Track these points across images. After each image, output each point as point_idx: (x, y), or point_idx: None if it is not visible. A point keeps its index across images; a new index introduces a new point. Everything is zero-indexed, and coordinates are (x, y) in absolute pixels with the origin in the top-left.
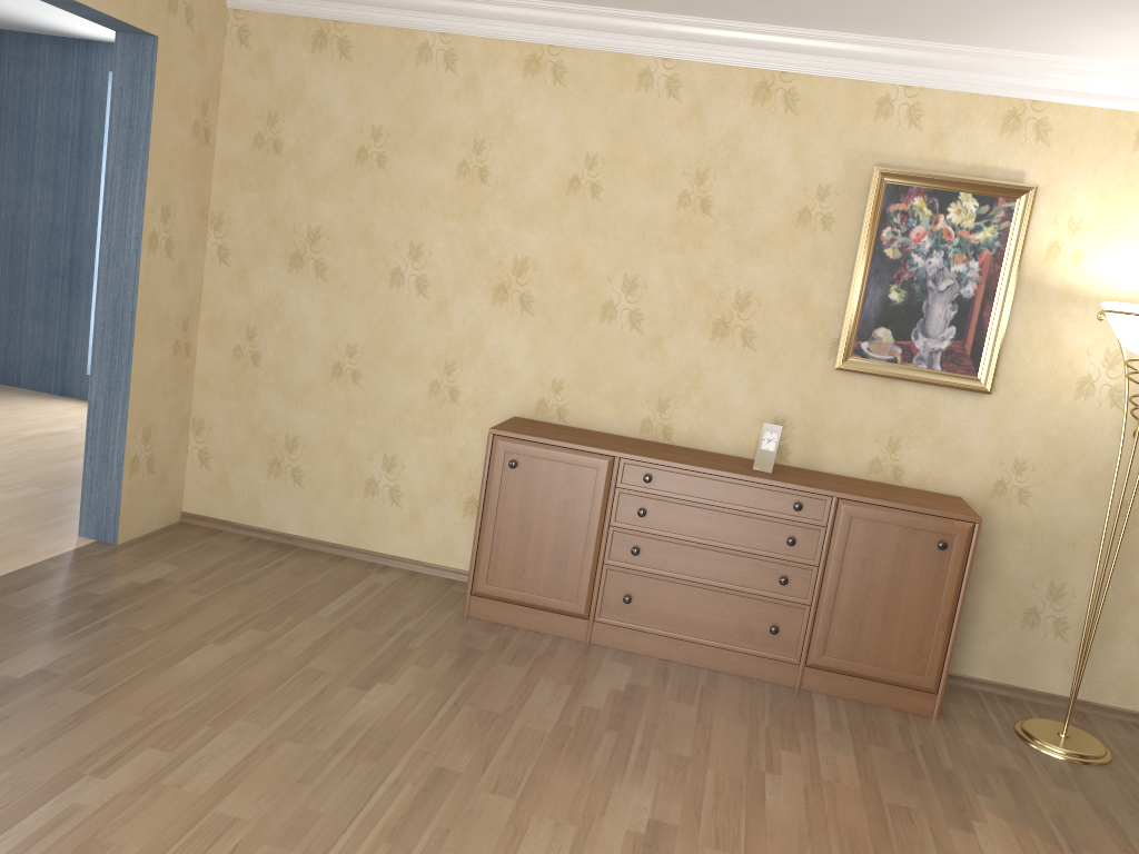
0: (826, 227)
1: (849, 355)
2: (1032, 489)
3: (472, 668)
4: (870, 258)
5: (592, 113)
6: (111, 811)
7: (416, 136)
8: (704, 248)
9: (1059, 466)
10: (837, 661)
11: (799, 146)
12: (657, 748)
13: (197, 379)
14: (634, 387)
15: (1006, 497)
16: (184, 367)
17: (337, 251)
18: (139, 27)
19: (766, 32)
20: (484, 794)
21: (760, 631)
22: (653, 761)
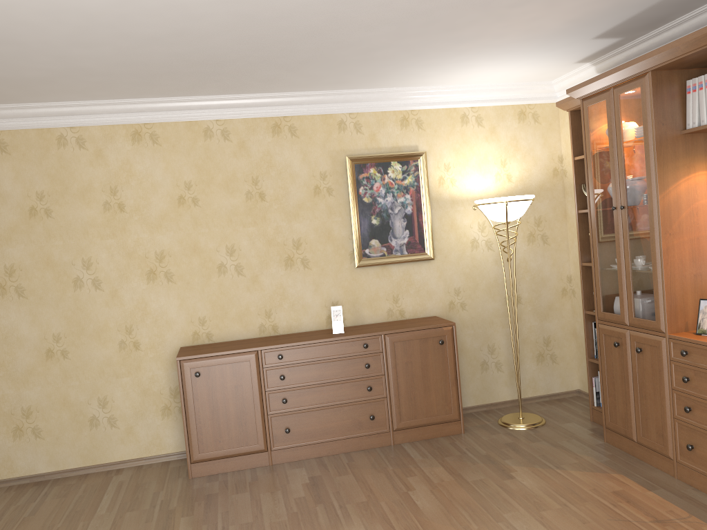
0: (330, 193)
1: (361, 258)
2: (466, 301)
3: (217, 505)
4: (357, 205)
5: (181, 158)
6: None
7: (69, 192)
8: (268, 220)
9: (474, 286)
10: (408, 422)
11: (304, 154)
12: (348, 503)
13: None
14: (249, 308)
15: (455, 309)
16: None
17: (30, 277)
18: None
19: (271, 97)
20: None
21: (364, 420)
22: (351, 510)
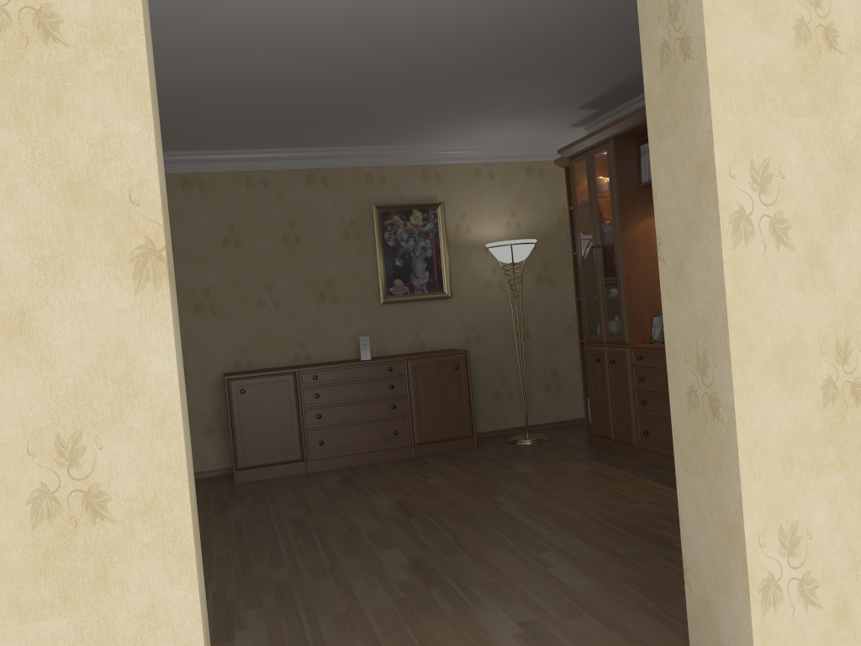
0: (358, 237)
1: (386, 295)
2: (481, 336)
3: (264, 494)
4: (382, 248)
5: (226, 204)
6: None
7: None
8: (302, 260)
9: (488, 322)
10: (427, 437)
11: (335, 202)
12: (375, 487)
13: None
14: (285, 339)
15: (471, 343)
16: None
17: None
18: None
19: (306, 151)
20: (321, 517)
21: (389, 435)
22: (378, 490)
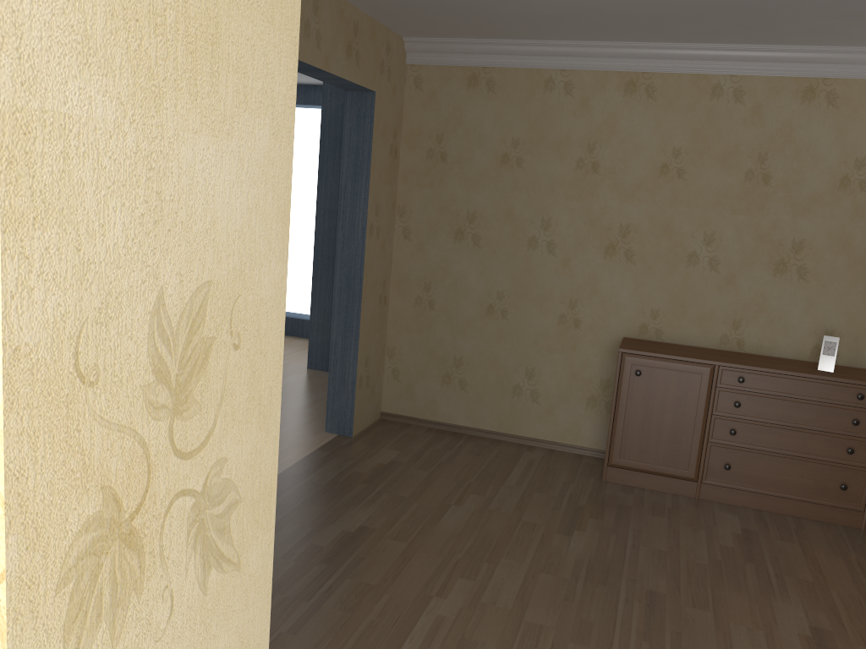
0: (863, 189)
1: None
2: None
3: (629, 519)
4: None
5: (676, 118)
6: (463, 620)
7: (544, 143)
8: (766, 209)
9: None
10: None
11: (839, 131)
12: (787, 575)
13: (389, 320)
14: (714, 312)
15: None
16: (383, 312)
17: (488, 227)
18: (367, 87)
19: (813, 51)
20: (688, 608)
21: (831, 487)
22: (789, 584)
